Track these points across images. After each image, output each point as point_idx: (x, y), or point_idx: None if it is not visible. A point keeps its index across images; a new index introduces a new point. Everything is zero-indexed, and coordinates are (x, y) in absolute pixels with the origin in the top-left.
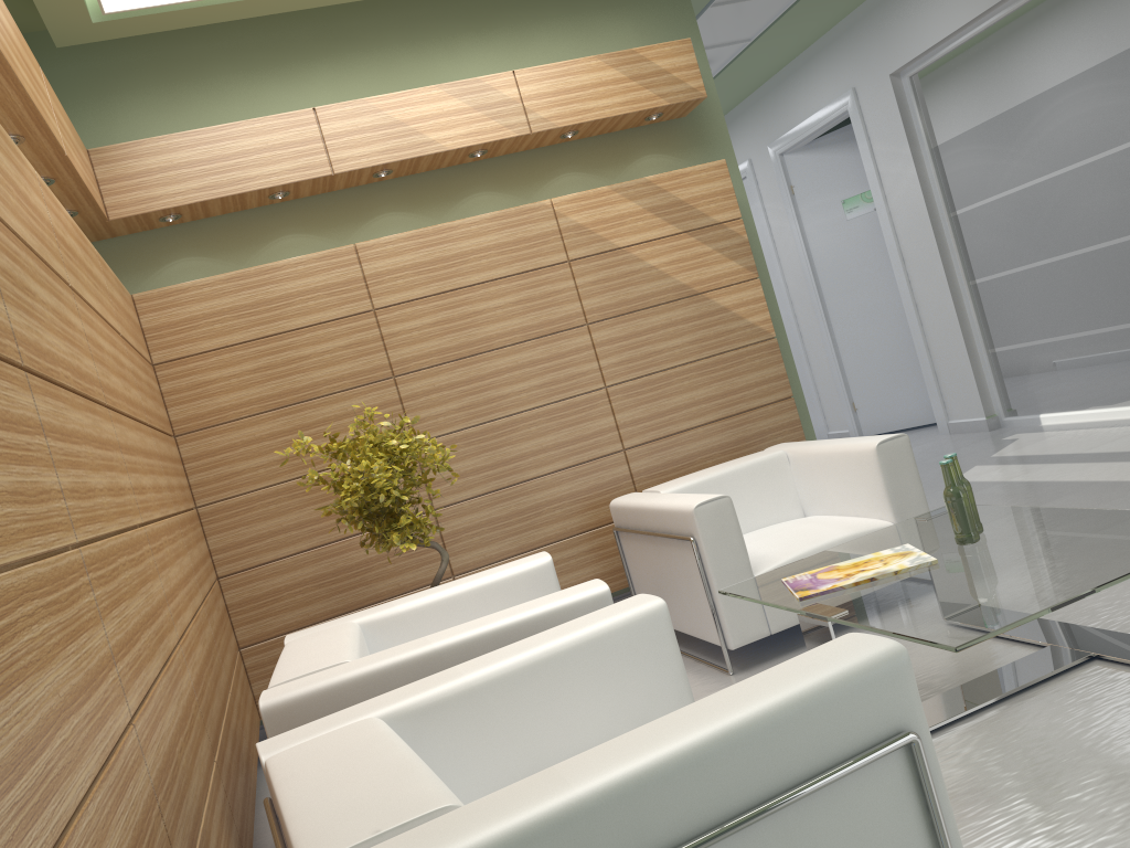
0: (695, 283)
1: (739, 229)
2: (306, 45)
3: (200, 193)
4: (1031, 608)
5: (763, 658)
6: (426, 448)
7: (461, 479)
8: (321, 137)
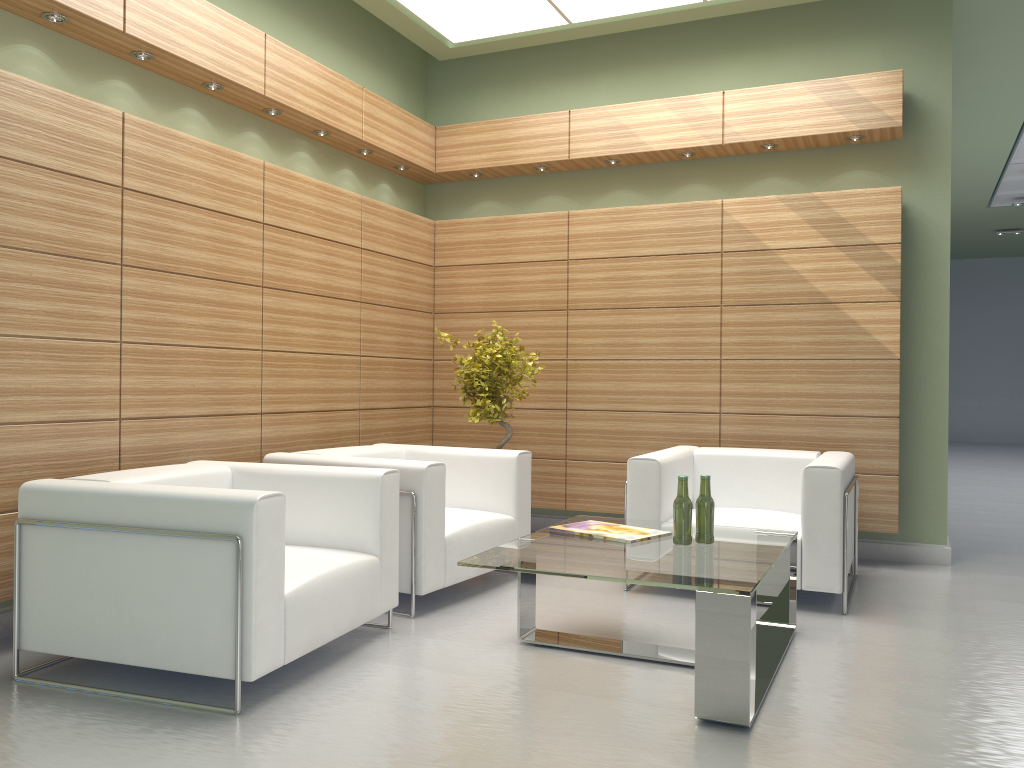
0: (831, 293)
1: (894, 253)
2: (600, 60)
3: (486, 162)
4: (527, 566)
5: (658, 592)
6: (514, 361)
7: (591, 395)
8: (569, 132)
